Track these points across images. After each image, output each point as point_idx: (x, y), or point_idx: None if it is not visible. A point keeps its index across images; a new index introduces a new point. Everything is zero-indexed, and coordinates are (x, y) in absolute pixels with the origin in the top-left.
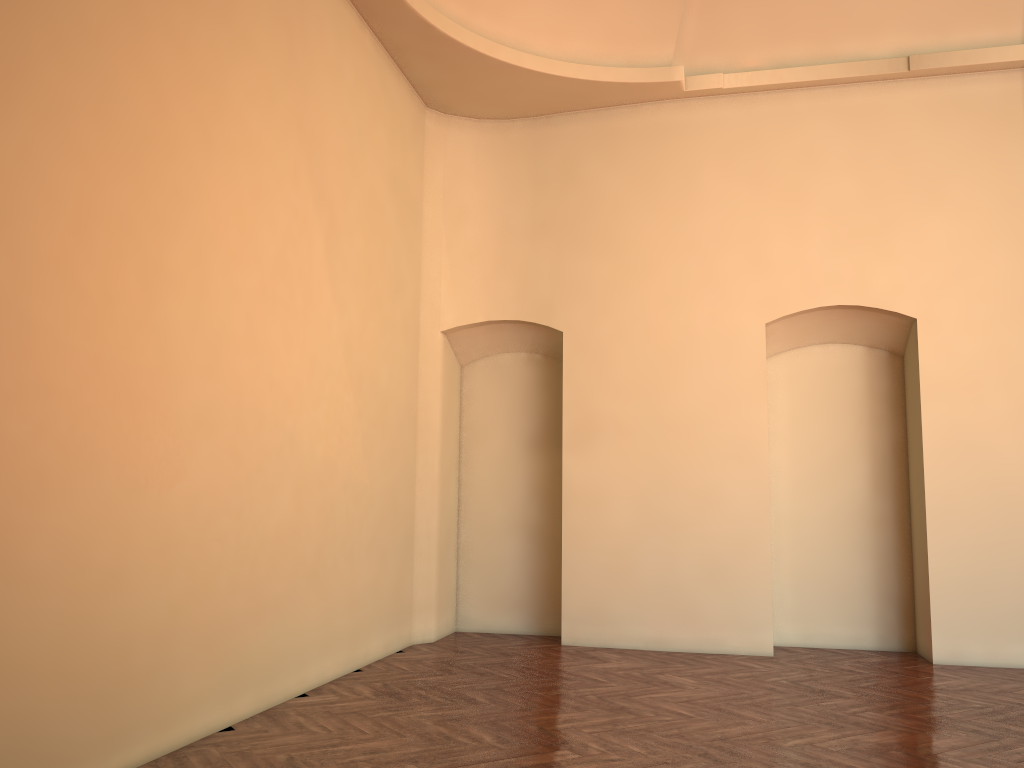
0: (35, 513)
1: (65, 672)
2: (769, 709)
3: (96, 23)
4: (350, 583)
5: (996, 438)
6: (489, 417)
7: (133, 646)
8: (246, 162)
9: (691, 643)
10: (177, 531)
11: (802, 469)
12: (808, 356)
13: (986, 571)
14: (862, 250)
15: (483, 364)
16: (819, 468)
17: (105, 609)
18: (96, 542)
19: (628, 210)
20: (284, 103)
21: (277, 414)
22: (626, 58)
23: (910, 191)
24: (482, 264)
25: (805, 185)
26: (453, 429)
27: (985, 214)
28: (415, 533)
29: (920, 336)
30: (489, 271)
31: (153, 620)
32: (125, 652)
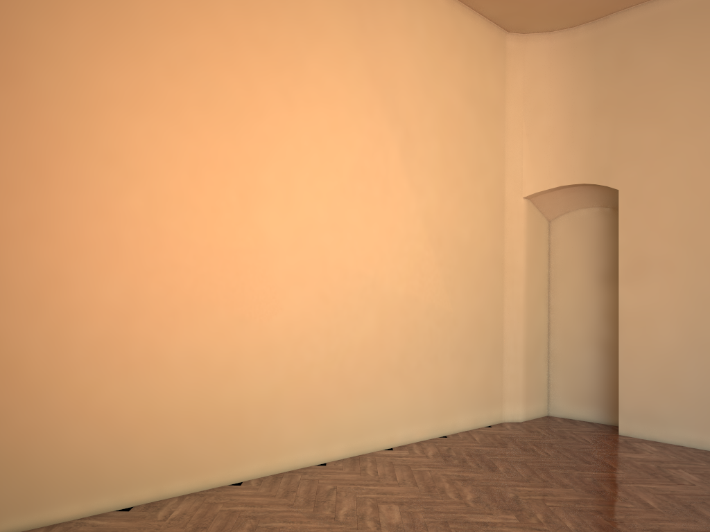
0: (171, 335)
1: (196, 422)
2: None
3: (198, 51)
4: (435, 378)
5: None
6: (570, 258)
7: (245, 410)
8: (323, 109)
9: None
10: (276, 344)
11: None
12: None
13: None
14: None
15: (565, 218)
16: None
17: (223, 388)
18: (214, 350)
19: (673, 83)
20: (357, 63)
21: (359, 268)
22: None
23: None
24: (555, 143)
25: None
26: (540, 268)
27: None
28: (504, 344)
29: None
30: (560, 148)
31: (260, 396)
32: (239, 413)
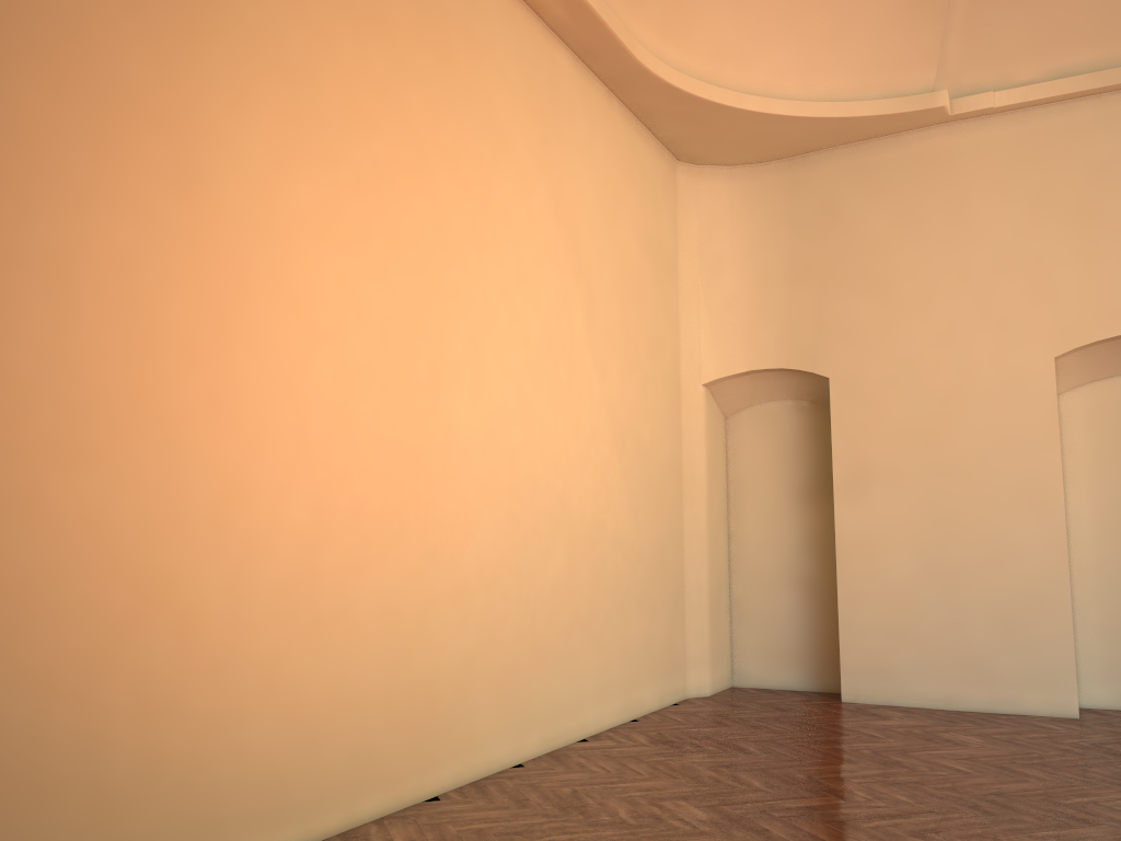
0: (361, 574)
1: (388, 706)
2: (1057, 769)
3: (386, 160)
4: (622, 636)
5: None
6: (756, 468)
7: (438, 687)
8: (510, 252)
9: (983, 702)
10: (468, 588)
11: (1109, 514)
12: (1111, 389)
13: None
14: None
15: (748, 414)
16: None
17: (415, 655)
18: (406, 598)
19: (894, 246)
20: (541, 190)
21: (548, 479)
22: (883, 89)
23: None
24: (741, 313)
25: (1095, 203)
26: (719, 482)
27: None
28: (685, 587)
29: None
30: (749, 320)
31: (453, 665)
32: (432, 692)
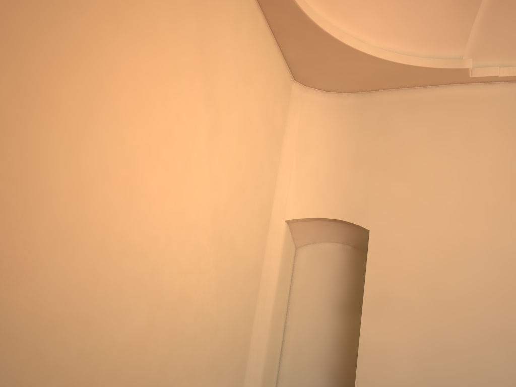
0: None
1: None
2: None
3: None
4: None
5: None
6: (311, 284)
7: None
8: (150, 49)
9: None
10: (8, 331)
11: None
12: None
13: None
14: None
15: (311, 248)
16: None
17: None
18: None
19: (423, 152)
20: (191, 25)
21: (143, 247)
22: (430, 53)
23: None
24: (318, 180)
25: None
26: (285, 289)
27: None
28: (248, 359)
29: None
30: (322, 185)
31: None
32: None
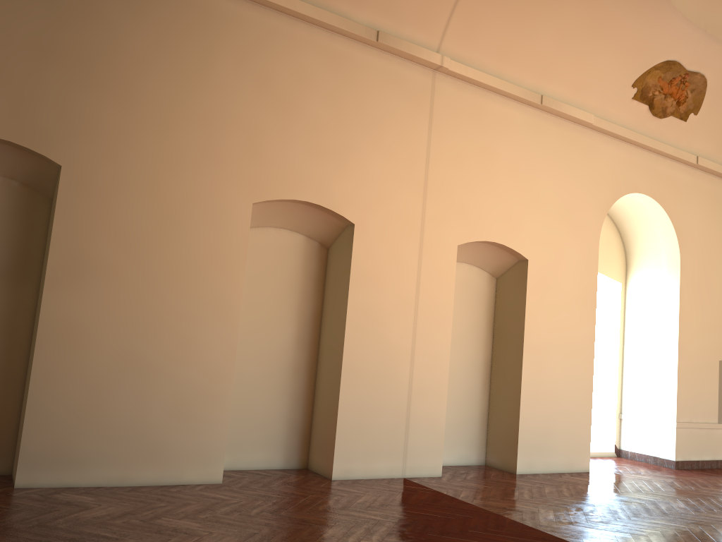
0: None
1: None
2: None
3: None
4: None
5: (388, 318)
6: None
7: None
8: None
9: (153, 477)
10: None
11: (249, 325)
12: (265, 235)
13: (371, 411)
14: (328, 163)
15: None
16: (261, 326)
17: None
18: None
19: (148, 67)
20: None
21: None
22: None
23: (363, 129)
24: None
25: (297, 99)
26: None
27: (402, 161)
28: None
29: (355, 237)
30: None
31: None
32: None
